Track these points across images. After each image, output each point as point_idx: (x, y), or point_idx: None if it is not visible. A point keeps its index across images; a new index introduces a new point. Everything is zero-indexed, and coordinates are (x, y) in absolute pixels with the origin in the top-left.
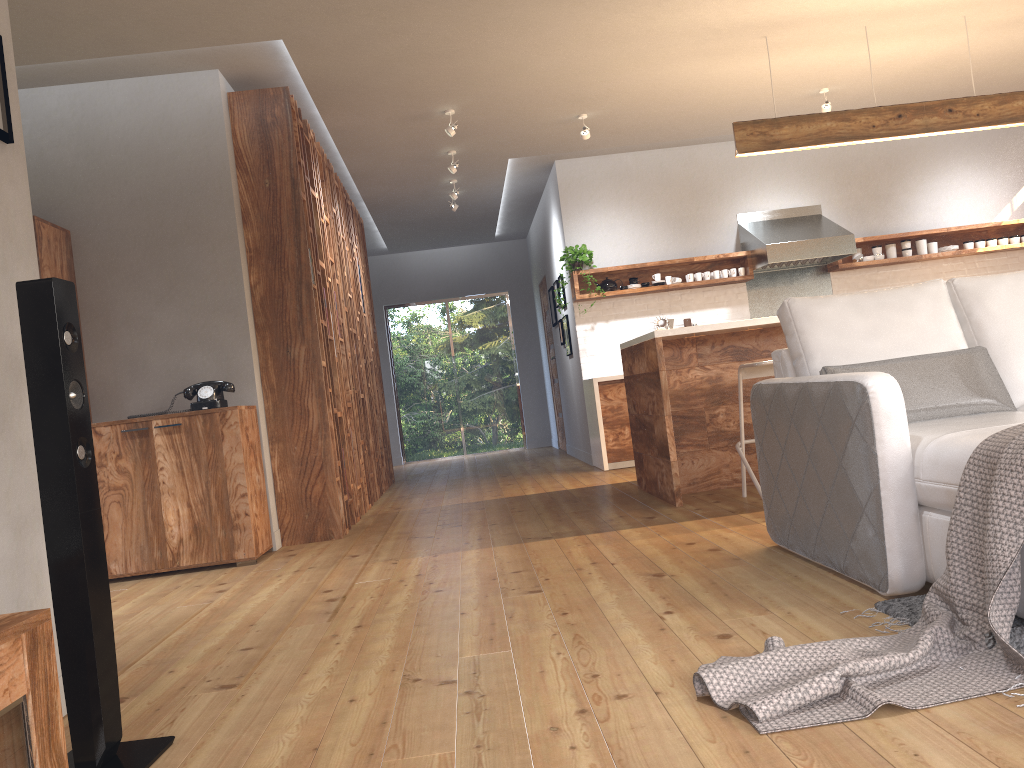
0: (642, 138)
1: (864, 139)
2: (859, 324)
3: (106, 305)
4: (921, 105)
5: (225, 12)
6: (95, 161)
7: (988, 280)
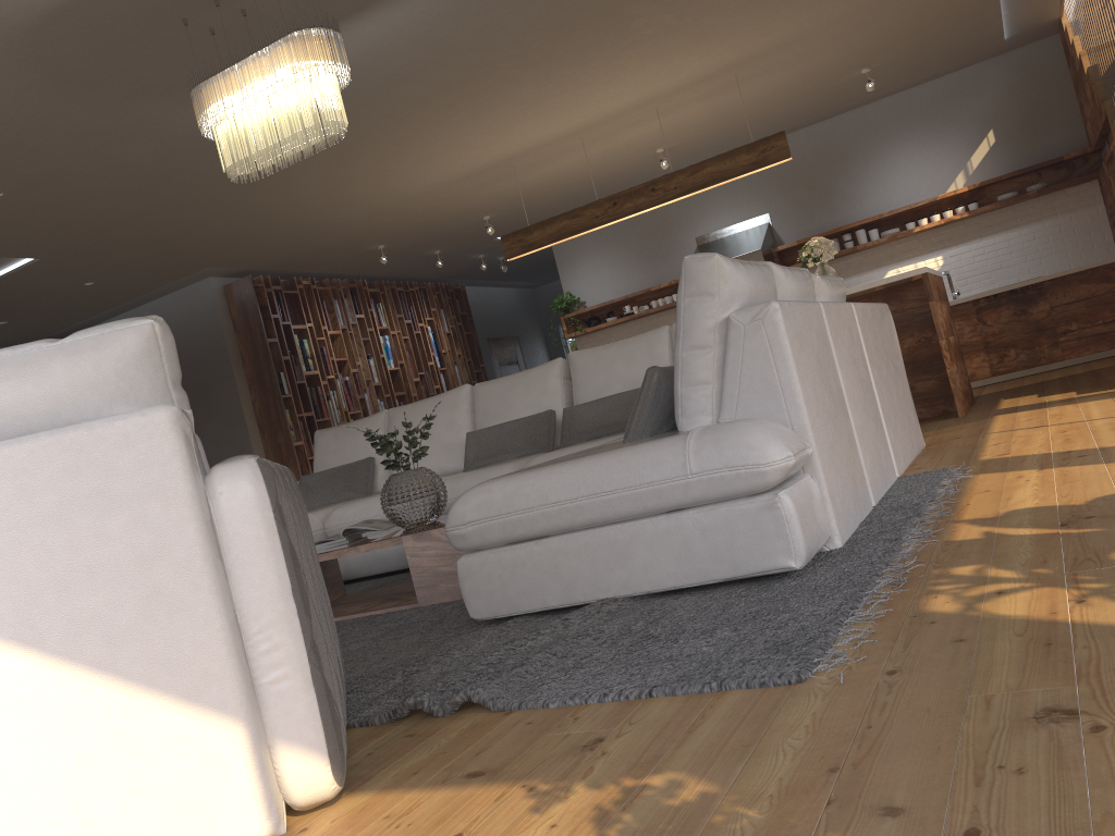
0: (576, 204)
1: (588, 229)
2: (332, 446)
3: None
4: (630, 191)
5: (159, 272)
6: None
7: (400, 409)
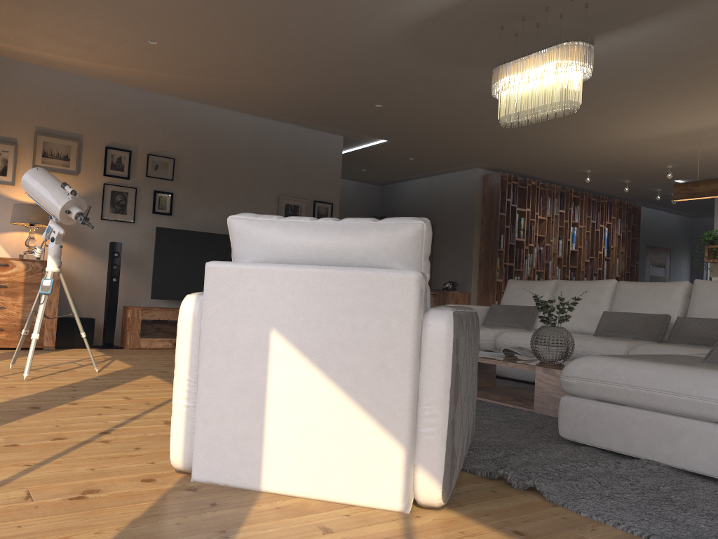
0: None
1: None
2: (516, 292)
3: (439, 250)
4: None
5: (449, 160)
6: (443, 201)
7: (564, 282)
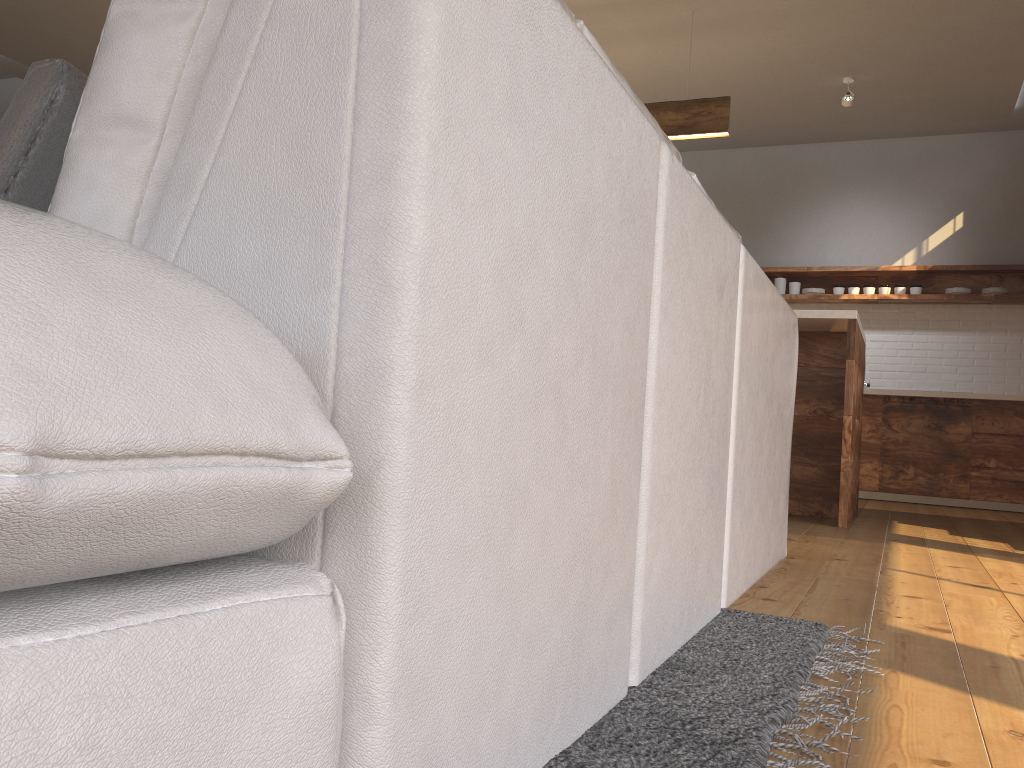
0: None
1: None
2: None
3: None
4: None
5: None
6: None
7: None
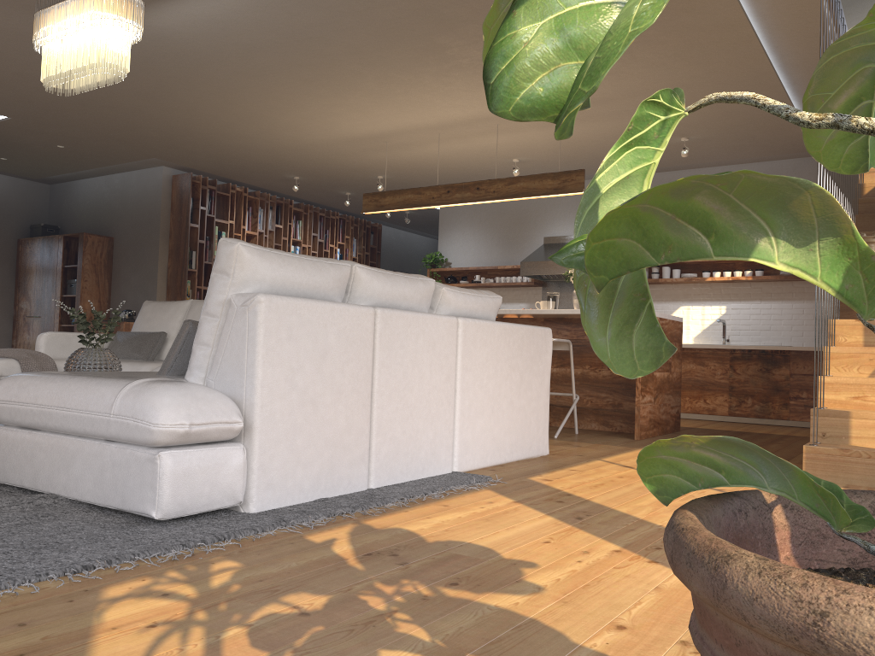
0: None
1: (424, 206)
2: (148, 315)
3: (119, 271)
4: (461, 184)
5: (115, 152)
6: (124, 207)
7: (198, 302)
